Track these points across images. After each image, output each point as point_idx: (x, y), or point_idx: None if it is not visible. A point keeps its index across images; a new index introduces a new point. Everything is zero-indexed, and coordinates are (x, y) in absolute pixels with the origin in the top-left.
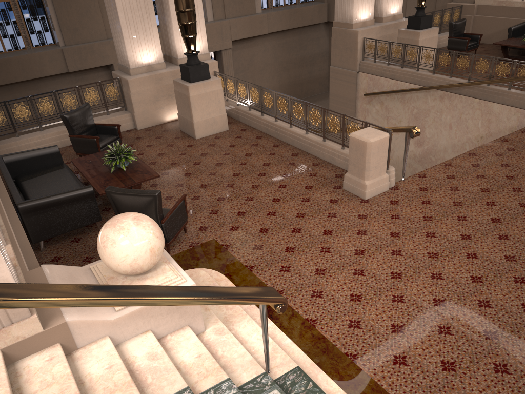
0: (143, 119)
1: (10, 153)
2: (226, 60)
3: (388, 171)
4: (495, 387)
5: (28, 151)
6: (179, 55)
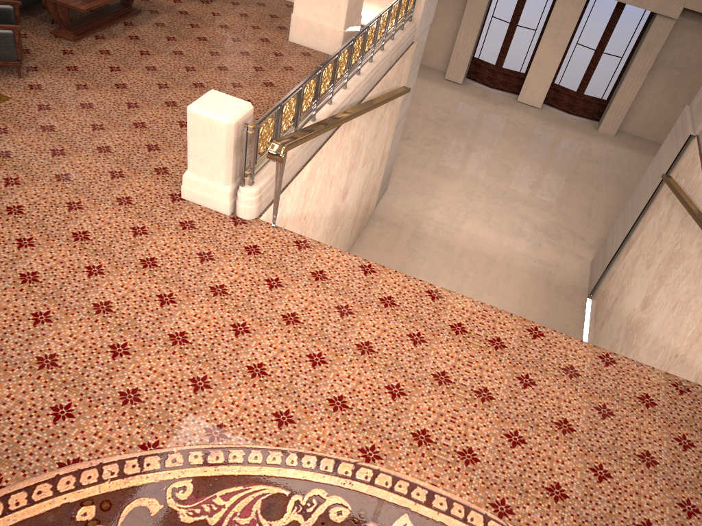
0: None
1: None
2: (655, 34)
3: (239, 188)
4: None
5: None
6: None
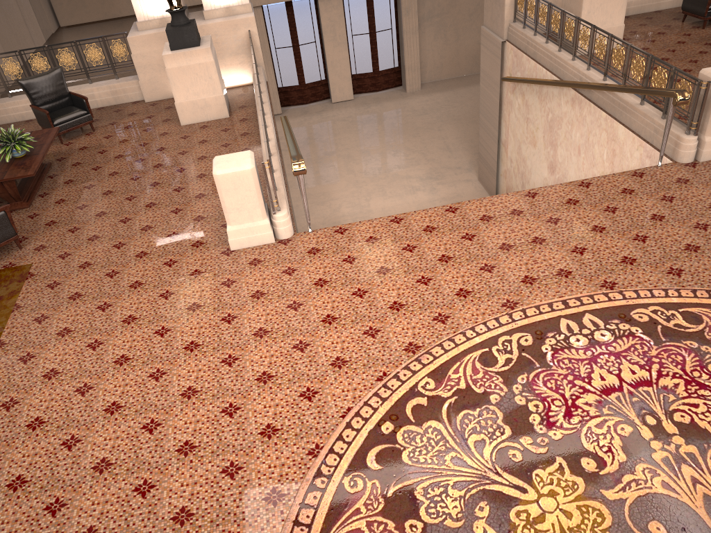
0: (151, 89)
1: None
2: None
3: (274, 216)
4: (20, 524)
5: None
6: (205, 6)
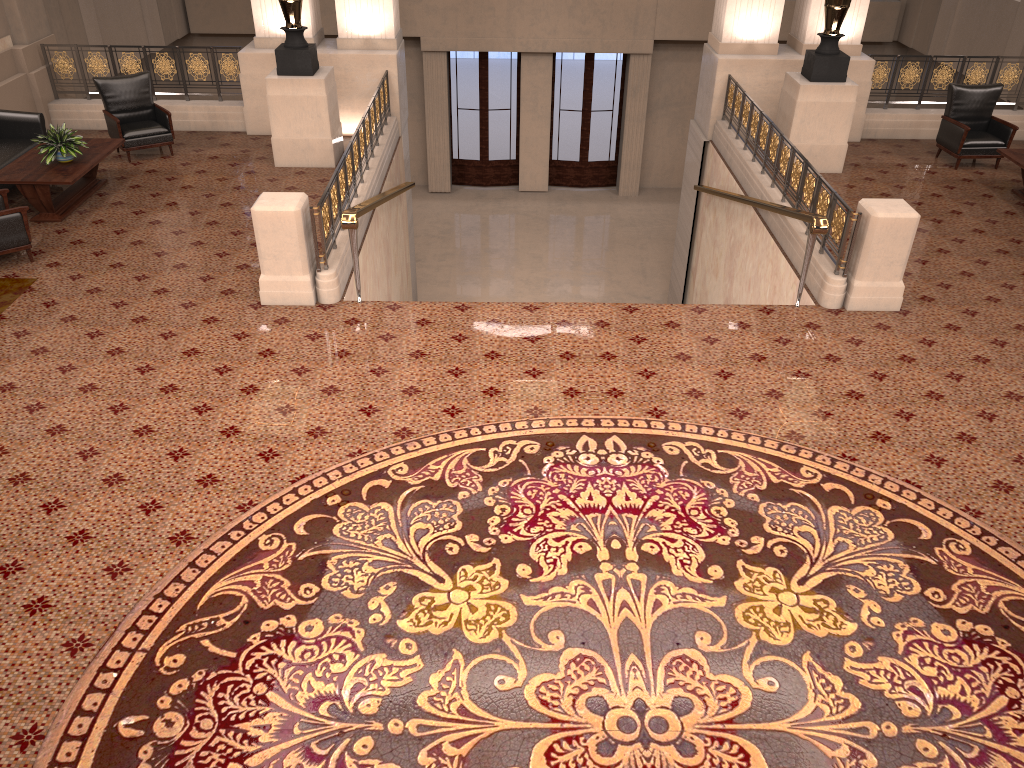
0: (256, 120)
1: (67, 118)
2: (637, 75)
3: (318, 274)
4: None
5: (2, 110)
6: (340, 33)
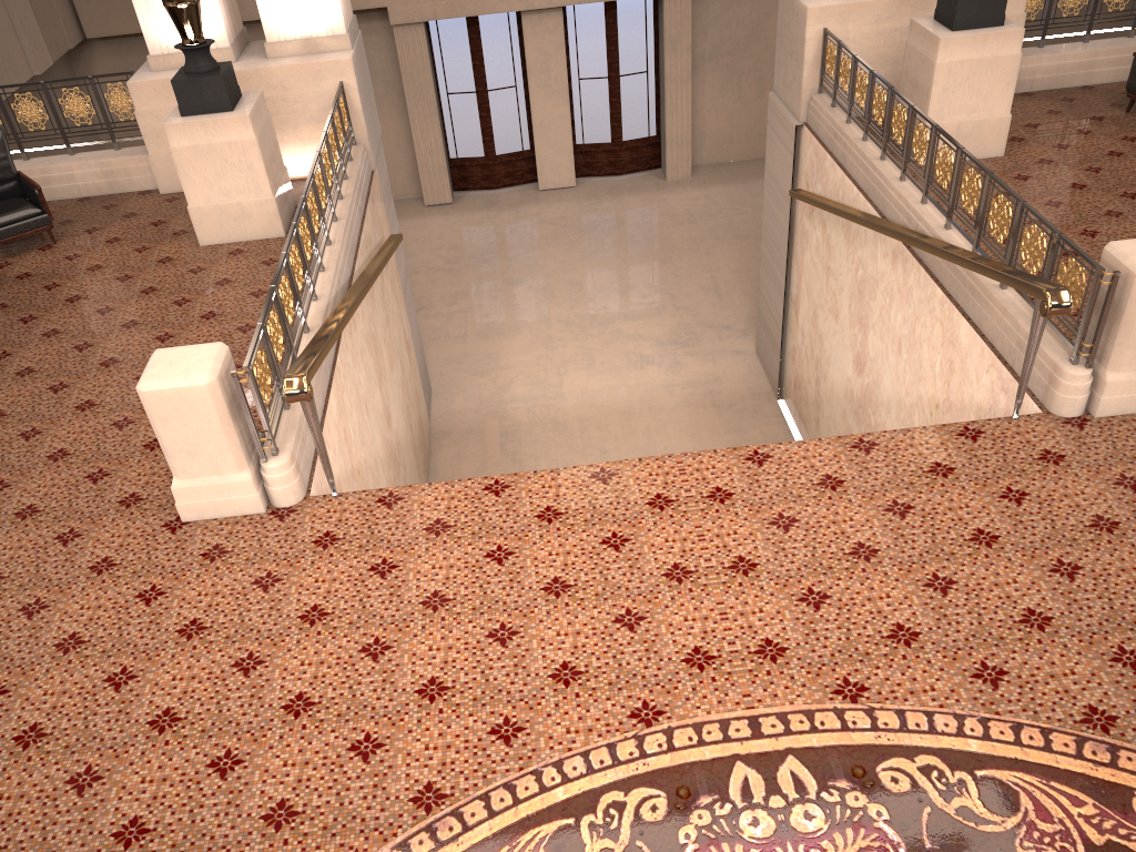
0: (170, 172)
1: None
2: (674, 22)
3: (263, 466)
4: None
5: None
6: (267, 35)
